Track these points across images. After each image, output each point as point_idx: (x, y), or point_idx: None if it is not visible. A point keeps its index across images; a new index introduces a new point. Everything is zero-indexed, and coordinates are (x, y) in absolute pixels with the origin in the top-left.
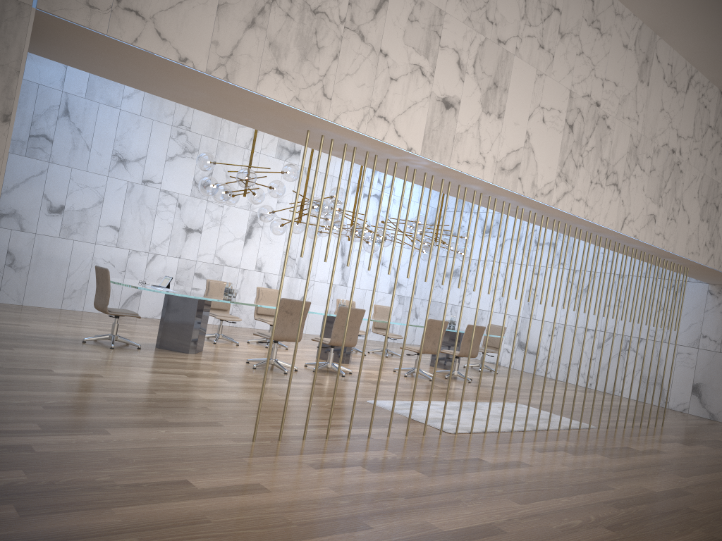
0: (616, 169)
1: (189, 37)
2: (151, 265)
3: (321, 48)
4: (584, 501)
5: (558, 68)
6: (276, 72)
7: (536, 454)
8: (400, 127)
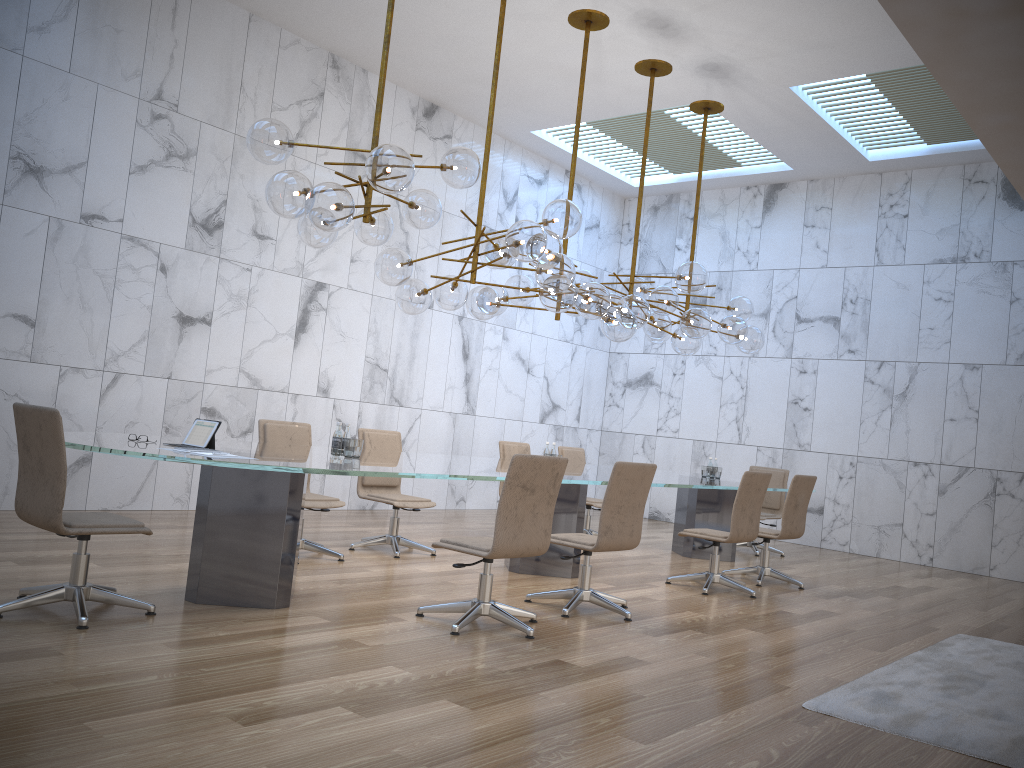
0: None
1: None
2: (110, 397)
3: None
4: None
5: None
6: None
7: None
8: None
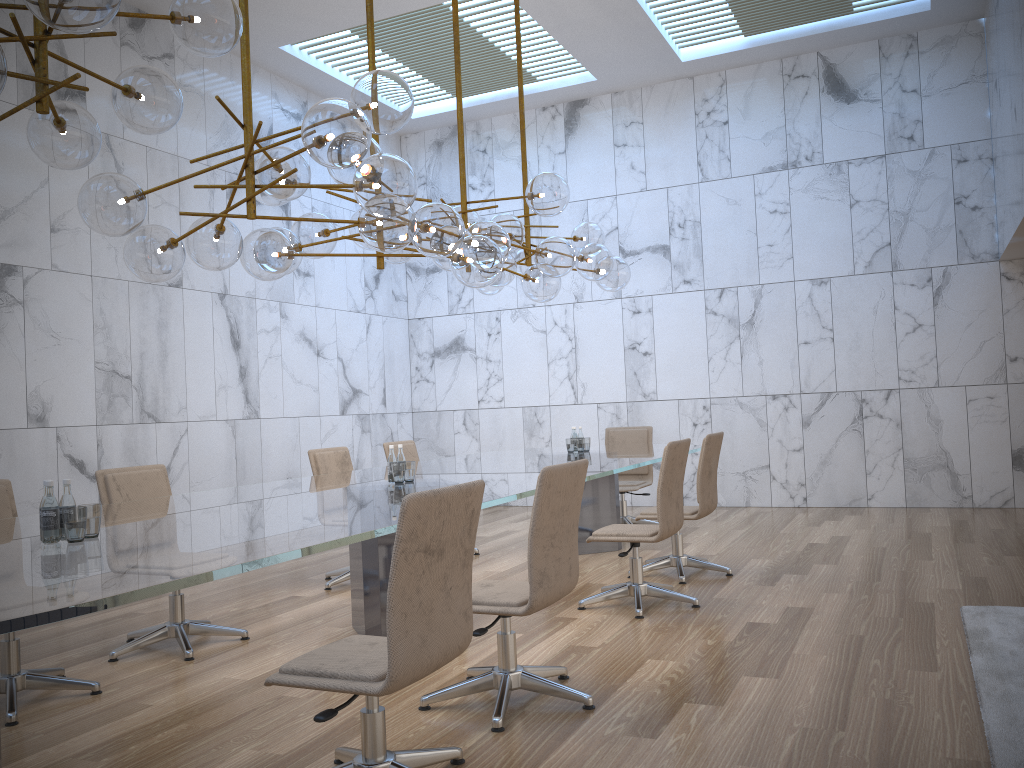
0: None
1: None
2: None
3: None
4: None
5: None
6: None
7: None
8: None
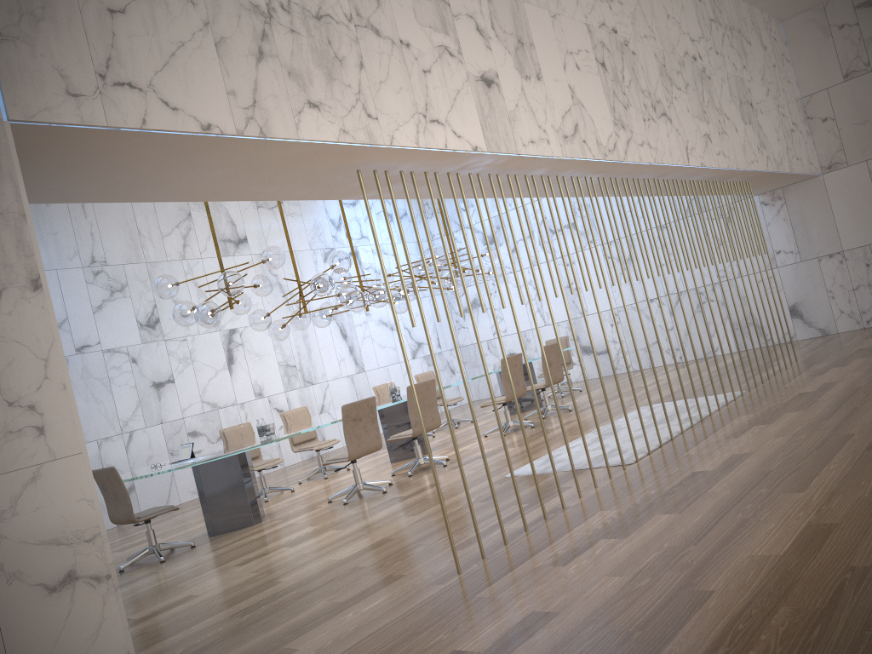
0: (658, 97)
1: (201, 96)
2: (131, 447)
3: (342, 60)
4: (850, 458)
5: (566, 3)
6: (309, 107)
7: (738, 441)
8: (455, 126)
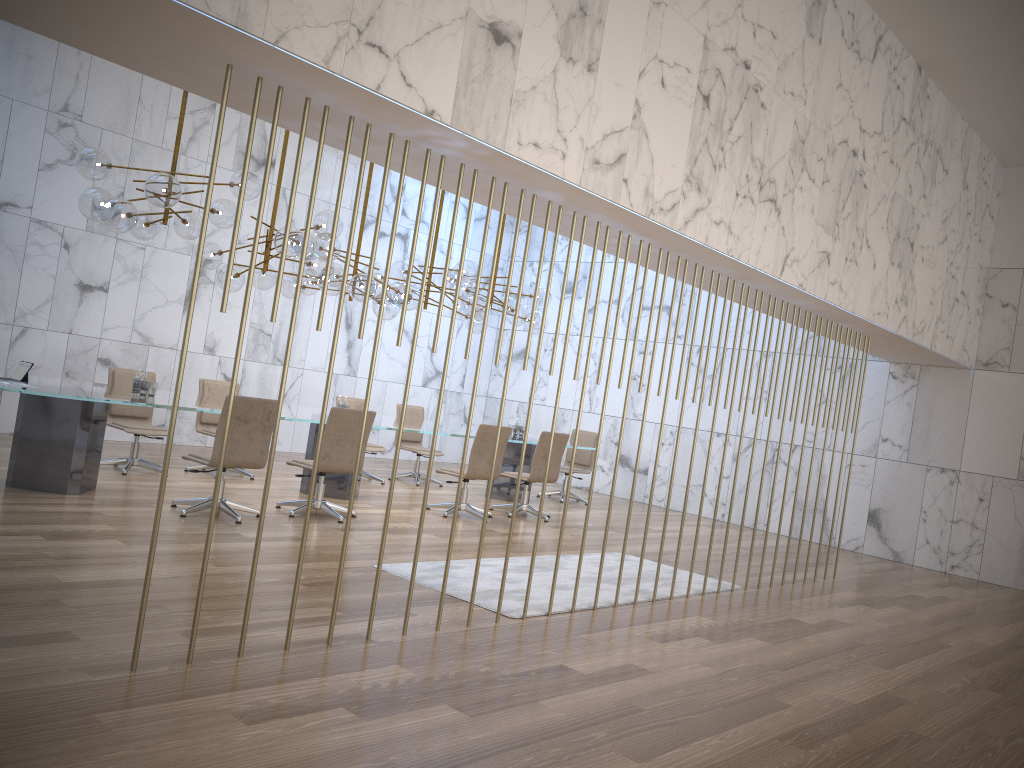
0: (774, 176)
1: None
2: (18, 345)
3: None
4: (748, 741)
5: None
6: None
7: (658, 647)
8: (410, 68)
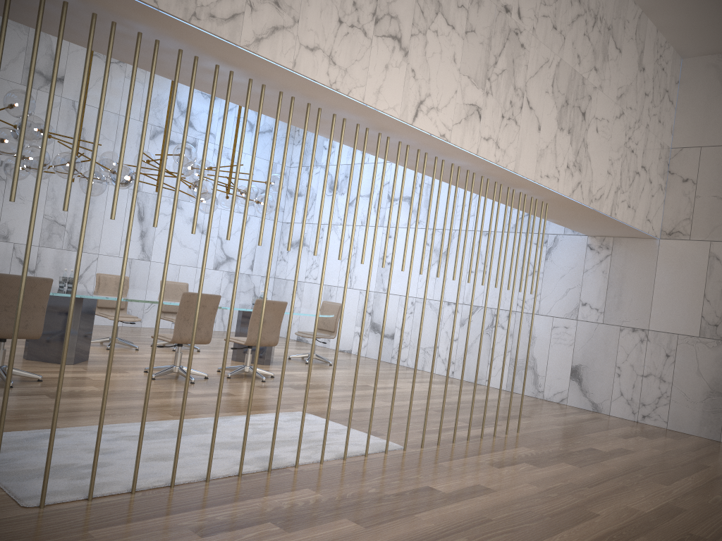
0: (396, 11)
1: None
2: None
3: None
4: None
5: None
6: None
7: None
8: None
